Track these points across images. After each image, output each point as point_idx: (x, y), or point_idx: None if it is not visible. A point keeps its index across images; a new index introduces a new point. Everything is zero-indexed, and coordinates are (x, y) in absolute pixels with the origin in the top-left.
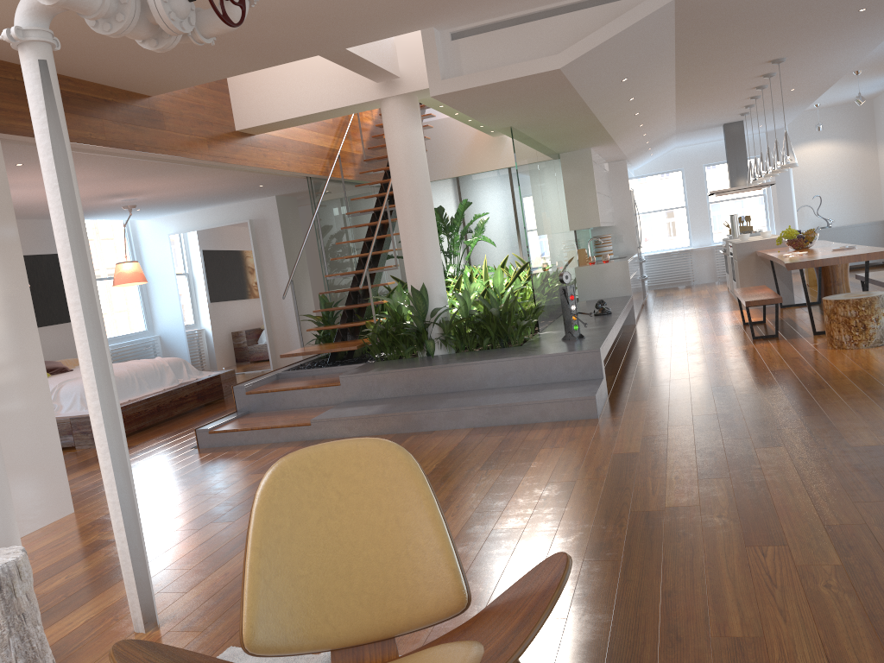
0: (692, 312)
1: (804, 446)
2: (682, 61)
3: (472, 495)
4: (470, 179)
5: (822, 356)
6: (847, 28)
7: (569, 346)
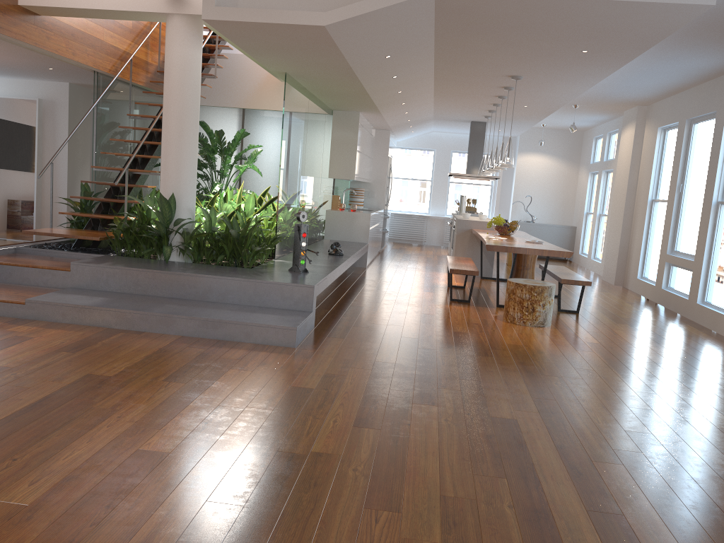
0: (414, 267)
1: (453, 409)
2: (440, 55)
3: (141, 406)
4: (254, 113)
5: (496, 327)
6: (571, 64)
7: (290, 278)
